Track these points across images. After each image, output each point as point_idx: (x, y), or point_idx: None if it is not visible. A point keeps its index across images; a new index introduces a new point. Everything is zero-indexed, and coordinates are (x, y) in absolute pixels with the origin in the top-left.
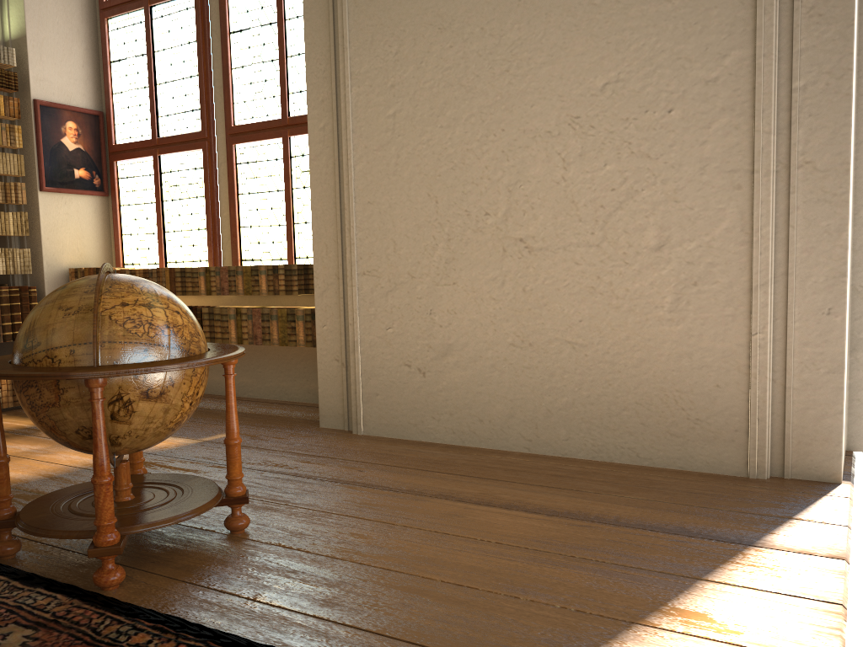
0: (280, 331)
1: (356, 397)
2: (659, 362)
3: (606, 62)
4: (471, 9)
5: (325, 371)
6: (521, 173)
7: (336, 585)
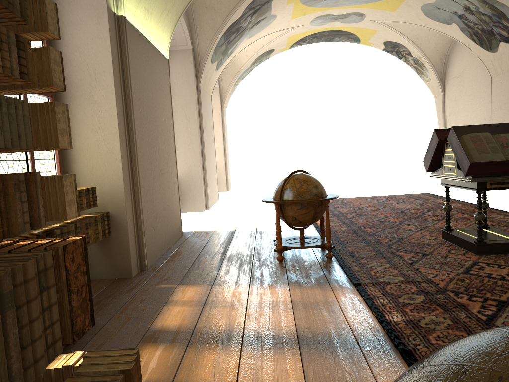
0: (94, 233)
1: (145, 250)
2: (174, 207)
3: (163, 113)
4: (148, 79)
5: (131, 243)
6: (158, 145)
7: None
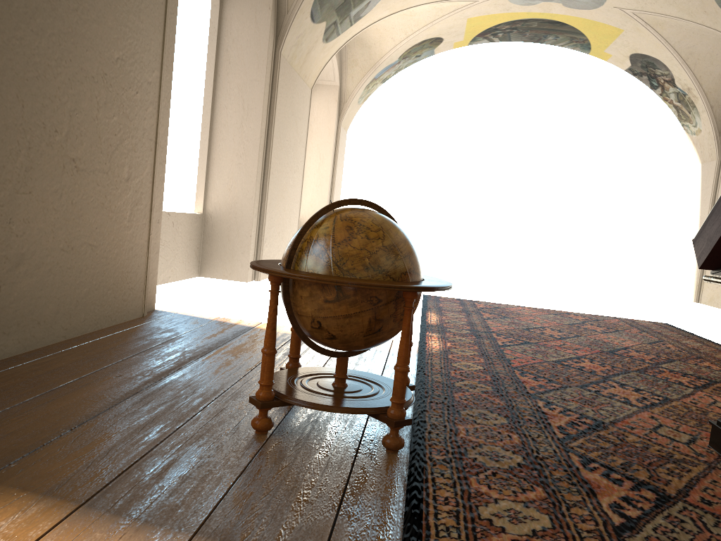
0: None
1: None
2: (123, 255)
3: (119, 43)
4: None
5: None
6: (78, 103)
7: None
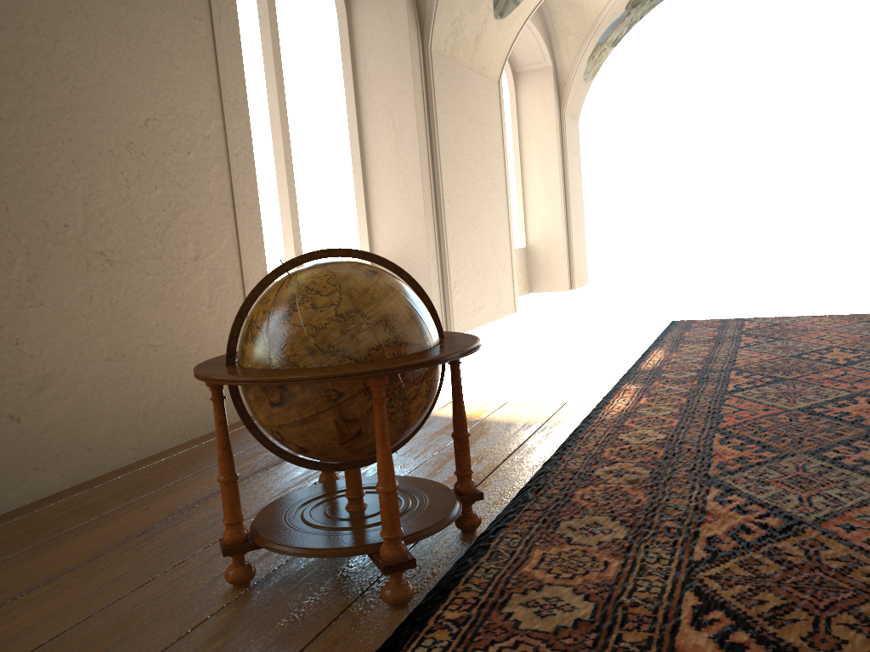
0: None
1: None
2: (208, 347)
3: (145, 101)
4: None
5: None
6: (93, 186)
7: (449, 470)
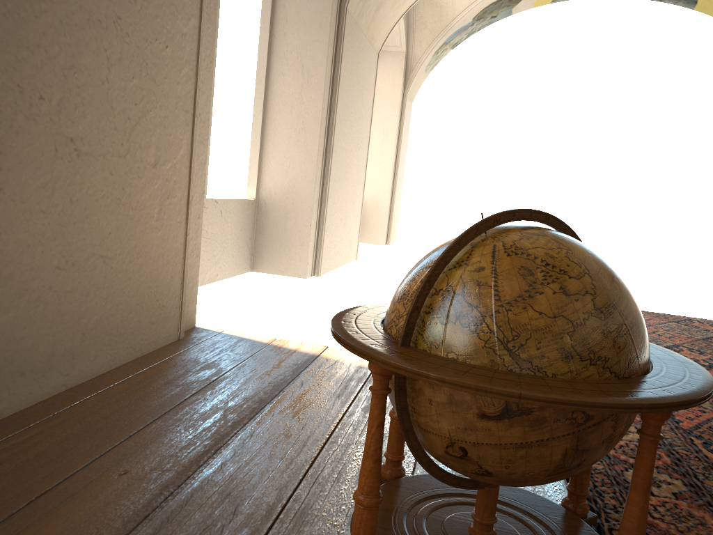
0: None
1: None
2: (149, 265)
3: None
4: None
5: None
6: (76, 57)
7: None
